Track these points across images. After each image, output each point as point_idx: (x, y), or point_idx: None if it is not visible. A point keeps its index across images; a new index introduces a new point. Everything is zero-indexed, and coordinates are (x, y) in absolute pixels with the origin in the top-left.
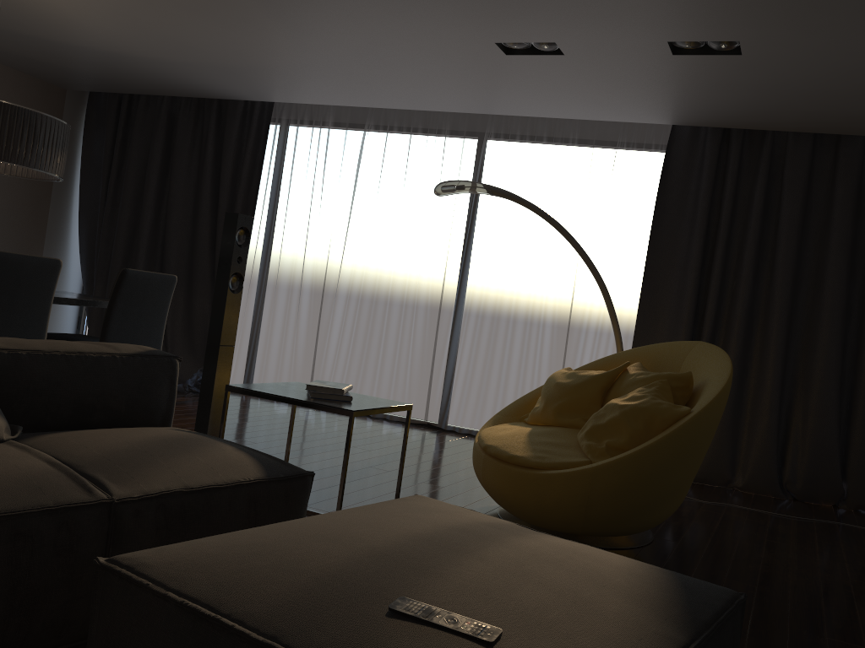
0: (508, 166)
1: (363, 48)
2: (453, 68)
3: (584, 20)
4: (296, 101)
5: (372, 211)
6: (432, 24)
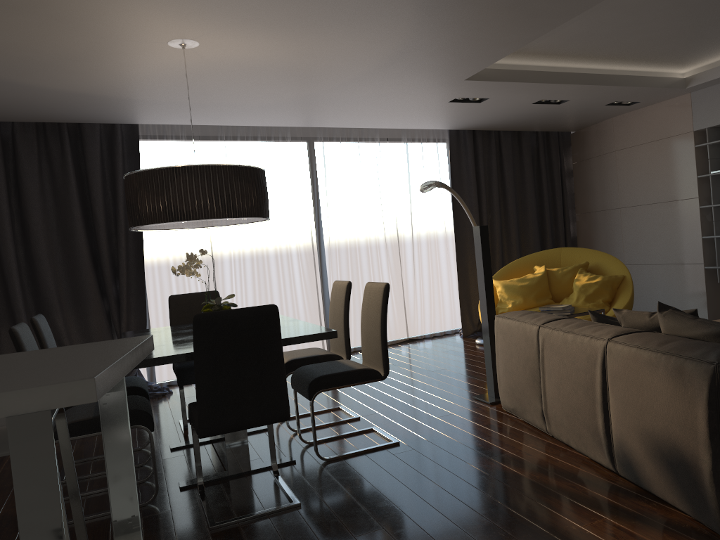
0: (340, 161)
1: (362, 97)
2: (395, 107)
3: (526, 91)
4: (188, 123)
5: None
6: (444, 89)
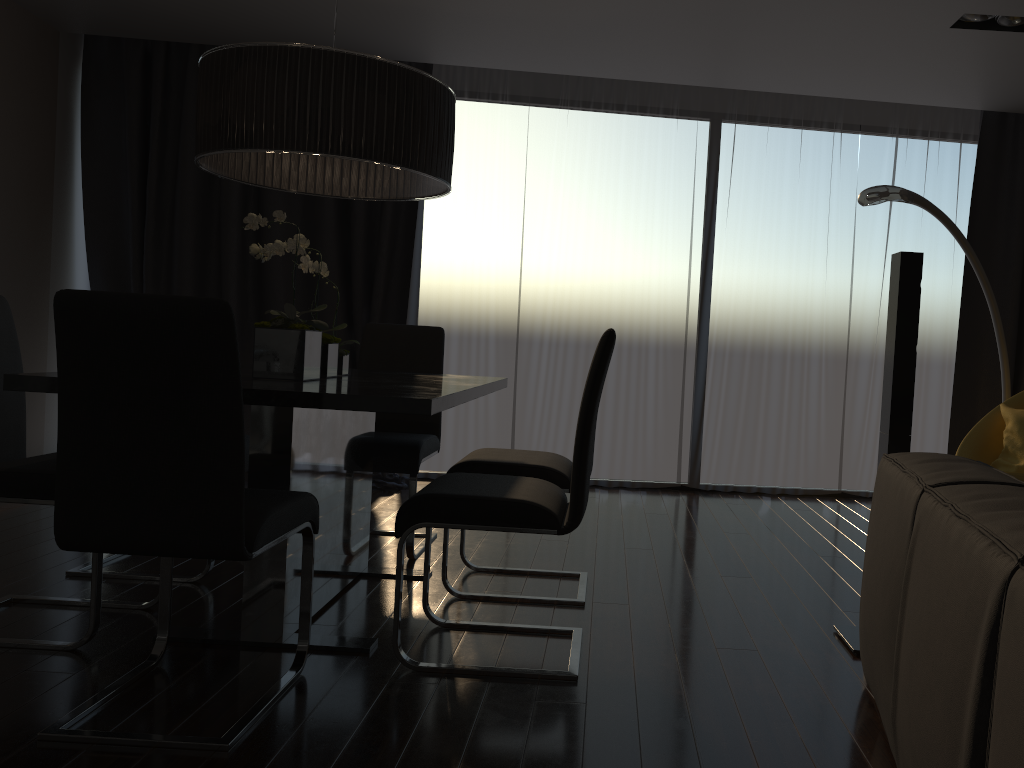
0: (762, 157)
1: (759, 7)
2: (839, 39)
3: None
4: (496, 66)
5: (576, 217)
6: None
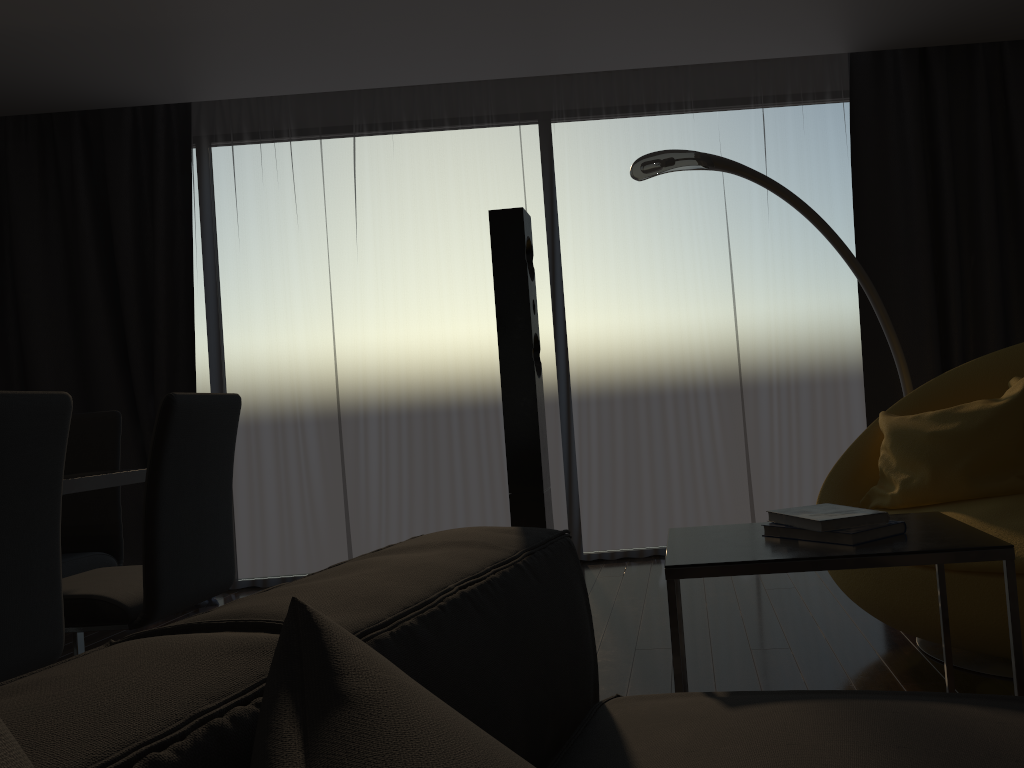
0: (600, 154)
1: None
2: None
3: None
4: (246, 94)
5: (392, 257)
6: None
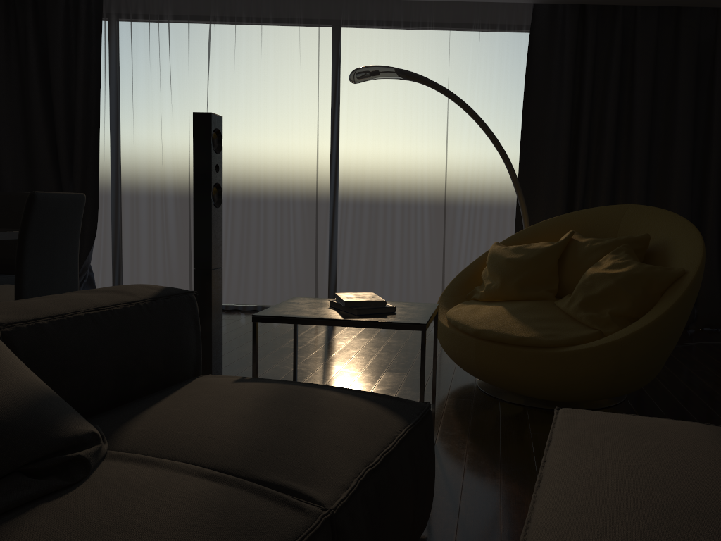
0: (369, 53)
1: None
2: None
3: None
4: None
5: (230, 107)
6: None
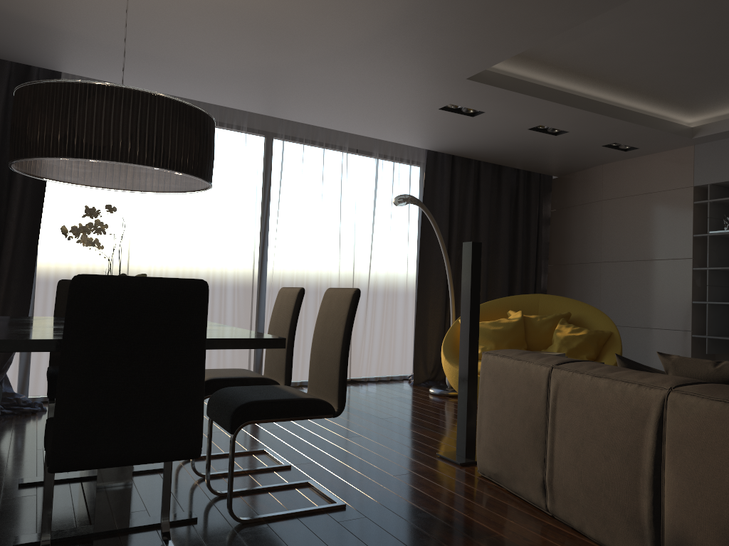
0: (301, 164)
1: (343, 82)
2: (377, 105)
3: (528, 110)
4: (125, 83)
5: (172, 196)
6: (440, 88)
